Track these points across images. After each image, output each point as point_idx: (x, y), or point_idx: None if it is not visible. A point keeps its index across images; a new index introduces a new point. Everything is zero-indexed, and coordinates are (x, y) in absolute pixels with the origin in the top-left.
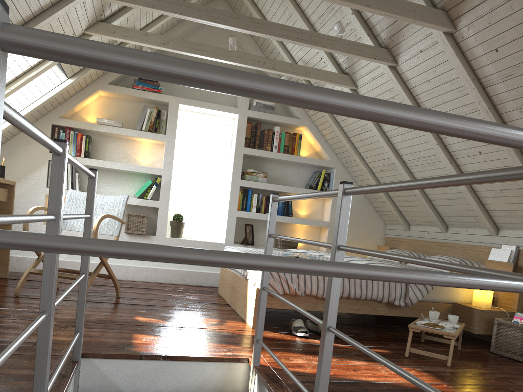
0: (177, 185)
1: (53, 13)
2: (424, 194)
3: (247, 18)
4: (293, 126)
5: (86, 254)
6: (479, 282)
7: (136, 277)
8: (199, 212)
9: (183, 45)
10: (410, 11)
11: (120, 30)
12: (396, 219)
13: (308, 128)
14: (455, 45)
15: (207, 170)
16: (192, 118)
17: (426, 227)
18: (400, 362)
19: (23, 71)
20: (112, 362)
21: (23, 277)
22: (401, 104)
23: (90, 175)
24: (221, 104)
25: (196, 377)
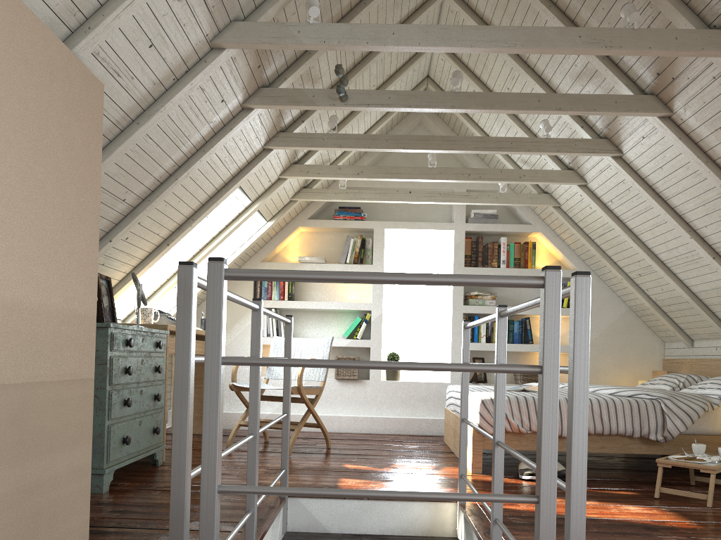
0: (391, 319)
1: (250, 170)
2: (697, 299)
3: (438, 137)
4: (524, 233)
5: (263, 365)
6: (481, 367)
7: (350, 429)
8: (419, 348)
9: (378, 172)
10: (611, 104)
11: (313, 168)
12: (674, 334)
13: (542, 234)
14: (676, 128)
15: (424, 298)
16: (402, 241)
17: (712, 342)
18: (644, 502)
19: (225, 224)
20: (317, 502)
21: (233, 430)
22: (417, 274)
23: (286, 321)
24: (434, 221)
25: (402, 518)
